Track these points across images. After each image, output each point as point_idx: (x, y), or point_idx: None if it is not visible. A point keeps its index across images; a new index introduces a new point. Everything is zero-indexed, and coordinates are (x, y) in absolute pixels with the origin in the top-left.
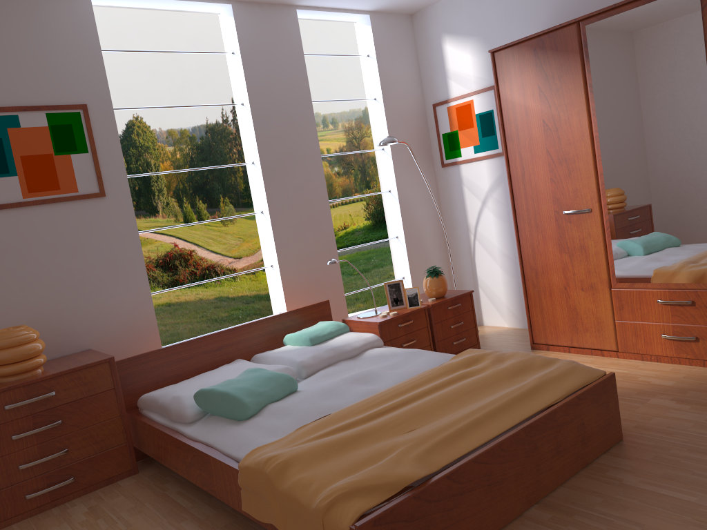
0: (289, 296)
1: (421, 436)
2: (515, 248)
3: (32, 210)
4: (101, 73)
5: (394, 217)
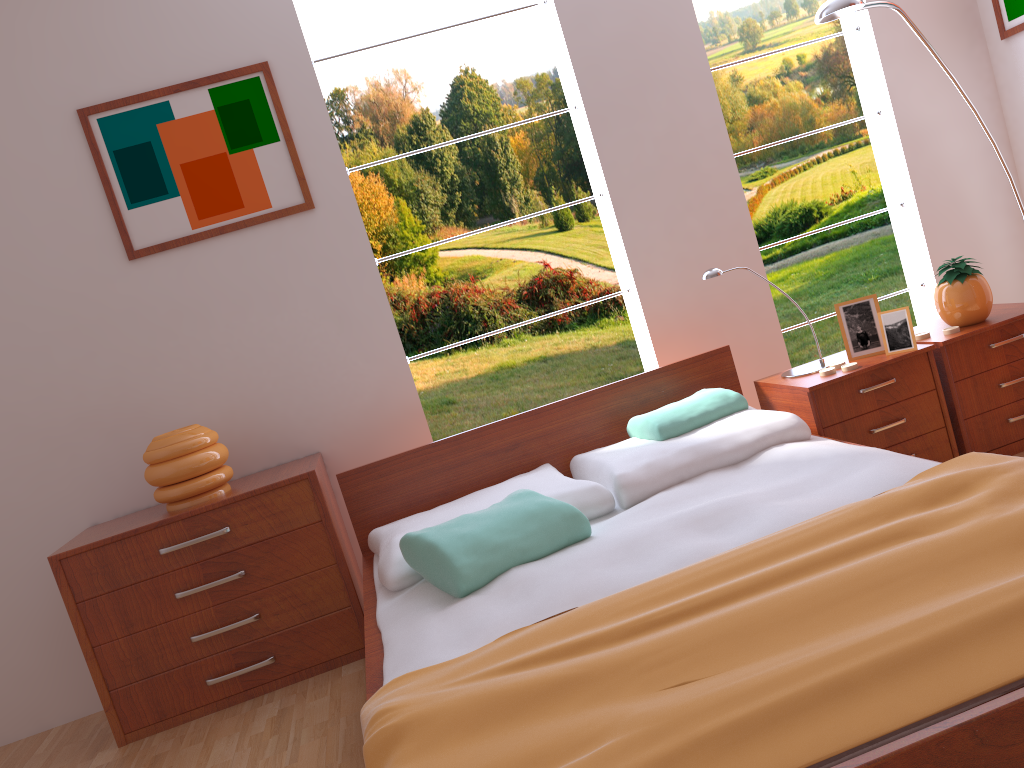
0: (663, 342)
1: (678, 711)
2: None
3: (208, 245)
4: (285, 4)
5: (893, 165)
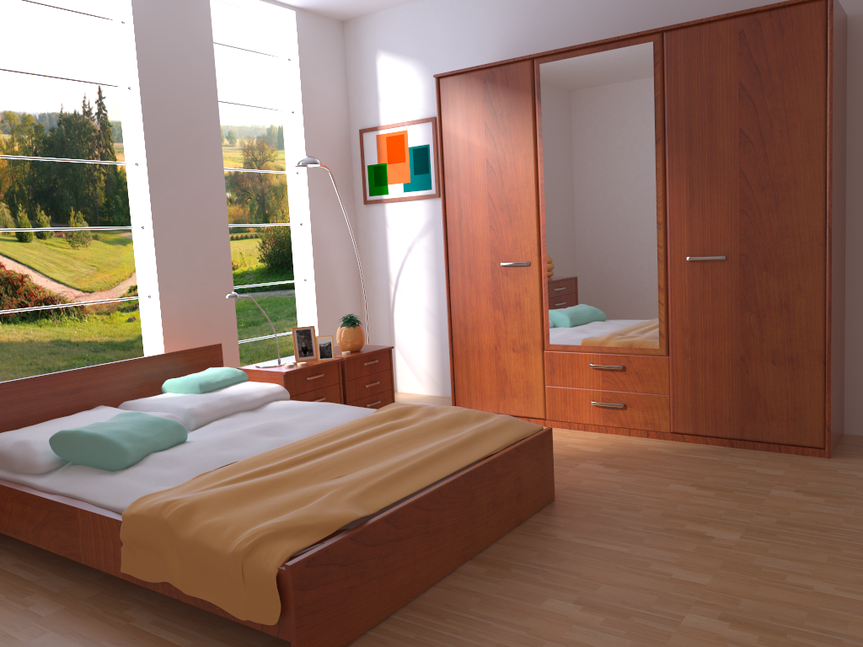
0: (169, 336)
1: (353, 480)
2: (441, 304)
3: None
4: None
5: (304, 256)
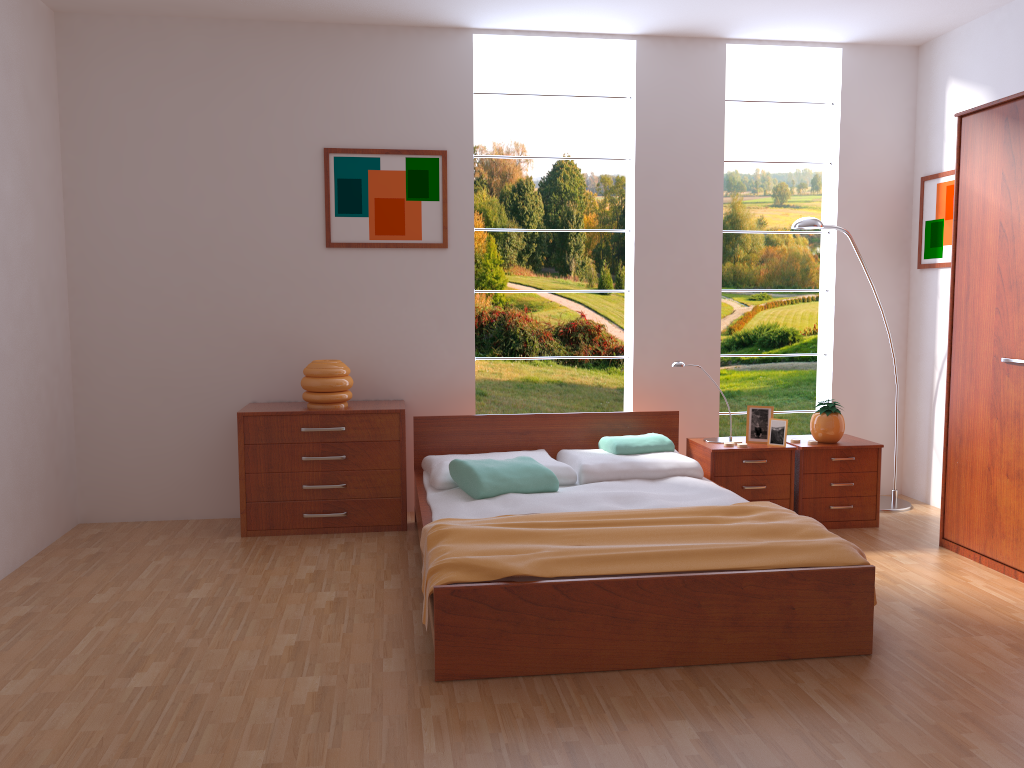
0: (640, 397)
1: (573, 549)
2: None
3: (376, 252)
4: (468, 118)
5: (826, 327)
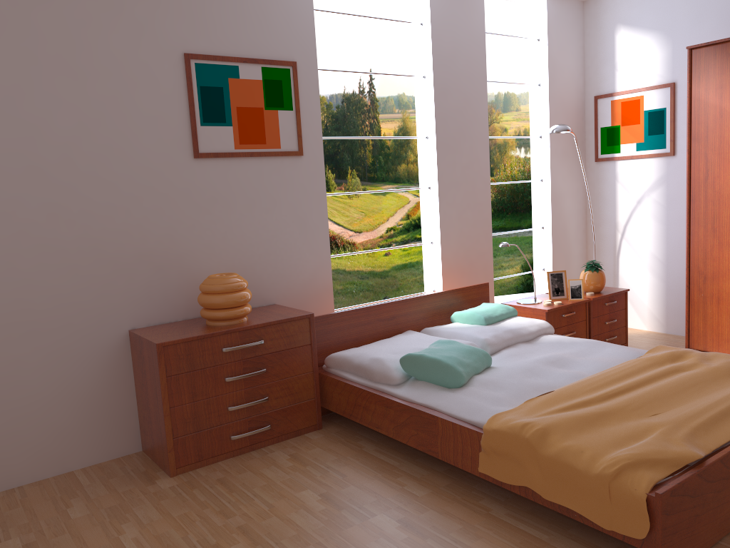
0: (446, 274)
1: (674, 420)
2: (668, 252)
3: (241, 161)
4: (311, 32)
5: (542, 207)
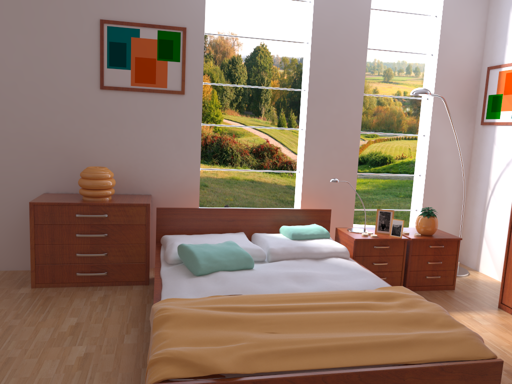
0: (305, 198)
1: (269, 340)
2: None
3: (135, 94)
4: (202, 6)
5: (422, 158)
